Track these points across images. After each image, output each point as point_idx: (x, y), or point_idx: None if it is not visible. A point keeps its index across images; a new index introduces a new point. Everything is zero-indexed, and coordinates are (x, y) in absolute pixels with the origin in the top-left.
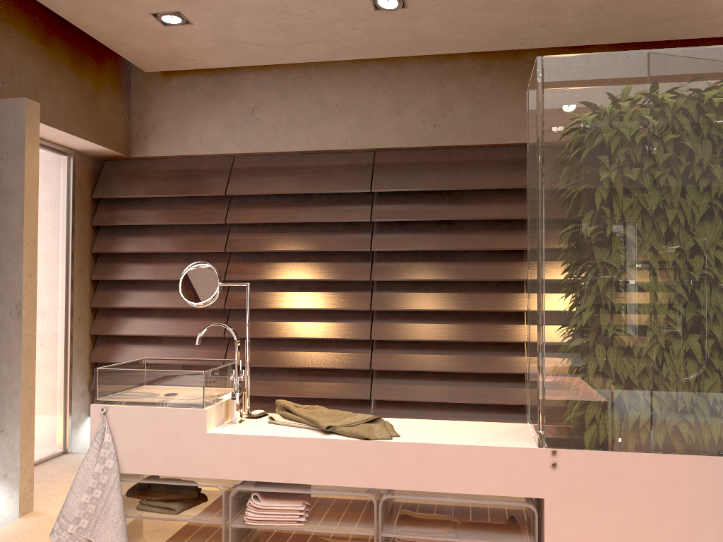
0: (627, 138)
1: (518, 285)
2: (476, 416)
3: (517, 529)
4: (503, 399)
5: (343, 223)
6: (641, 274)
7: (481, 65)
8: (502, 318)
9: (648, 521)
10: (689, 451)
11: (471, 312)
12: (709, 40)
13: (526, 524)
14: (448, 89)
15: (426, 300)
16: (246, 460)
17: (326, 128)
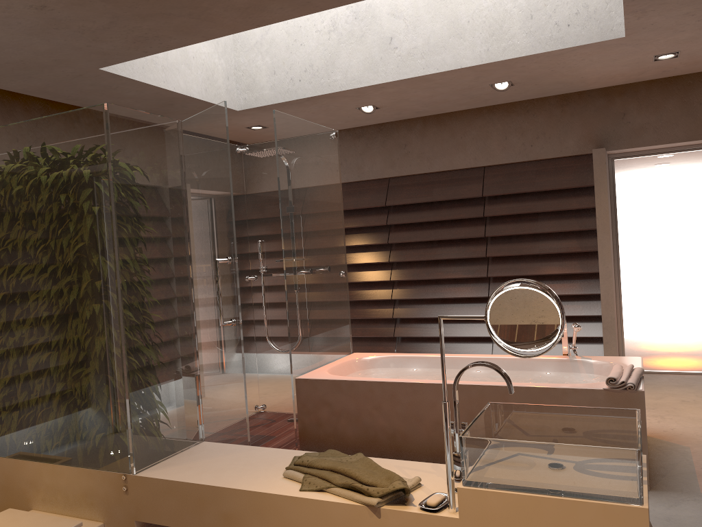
0: None
1: None
2: None
3: None
4: None
5: None
6: None
7: None
8: None
9: None
10: None
11: None
12: None
13: None
14: None
15: None
16: None
17: None
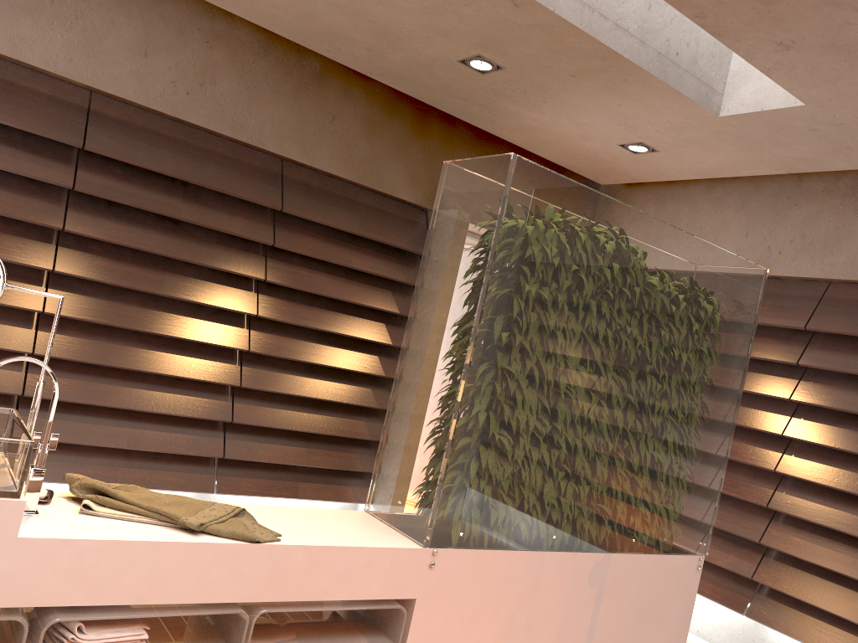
0: (554, 260)
1: (239, 318)
2: (155, 468)
3: (365, 629)
4: (194, 450)
5: (21, 177)
6: (534, 387)
7: (261, 45)
8: (212, 353)
9: (487, 611)
10: (528, 547)
11: (177, 339)
12: (463, 123)
13: (366, 622)
14: (216, 55)
15: (125, 314)
16: (79, 576)
17: (27, 29)
